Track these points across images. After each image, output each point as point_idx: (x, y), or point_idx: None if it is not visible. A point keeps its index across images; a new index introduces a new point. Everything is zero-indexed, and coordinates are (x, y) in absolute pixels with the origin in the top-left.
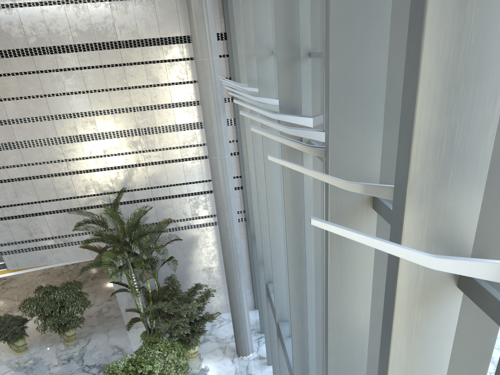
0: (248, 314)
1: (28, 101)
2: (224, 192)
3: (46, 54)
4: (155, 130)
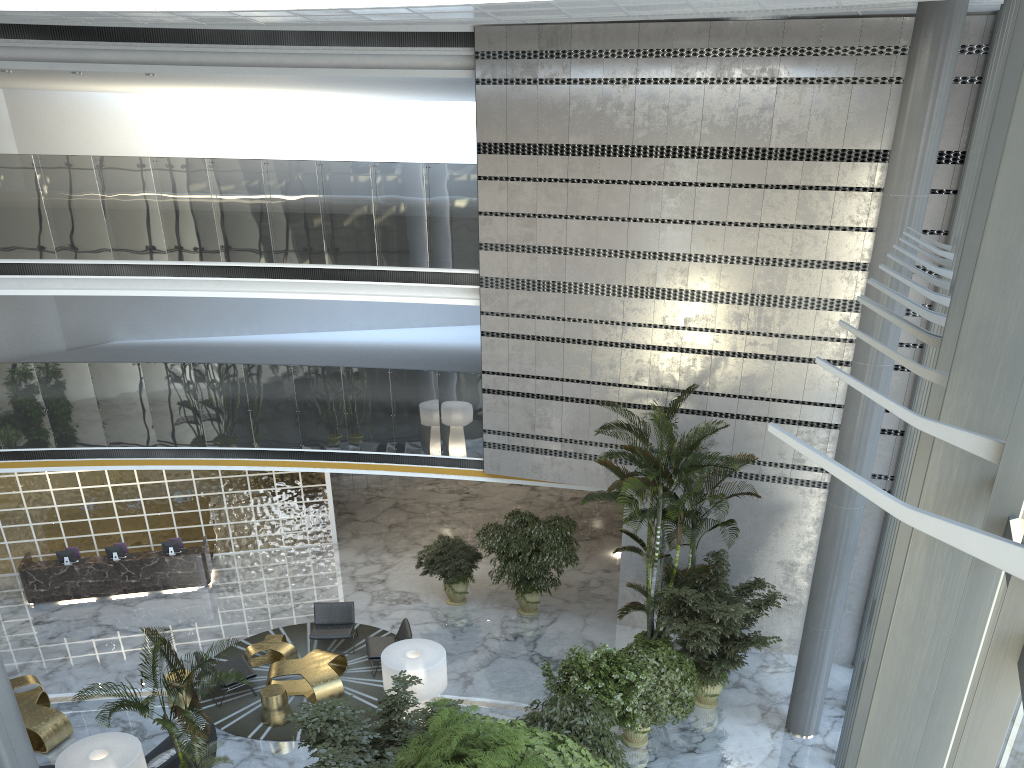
0: (830, 659)
1: (601, 225)
2: (860, 427)
3: (652, 157)
4: (780, 301)
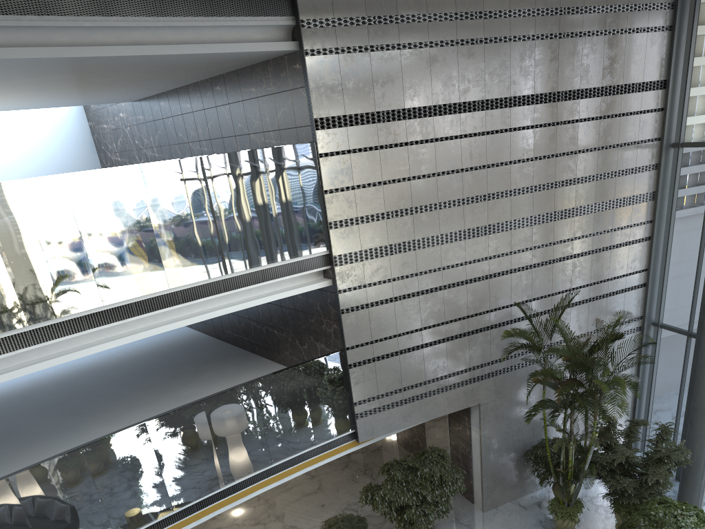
0: None
1: (440, 179)
2: None
3: (475, 111)
4: (572, 212)
